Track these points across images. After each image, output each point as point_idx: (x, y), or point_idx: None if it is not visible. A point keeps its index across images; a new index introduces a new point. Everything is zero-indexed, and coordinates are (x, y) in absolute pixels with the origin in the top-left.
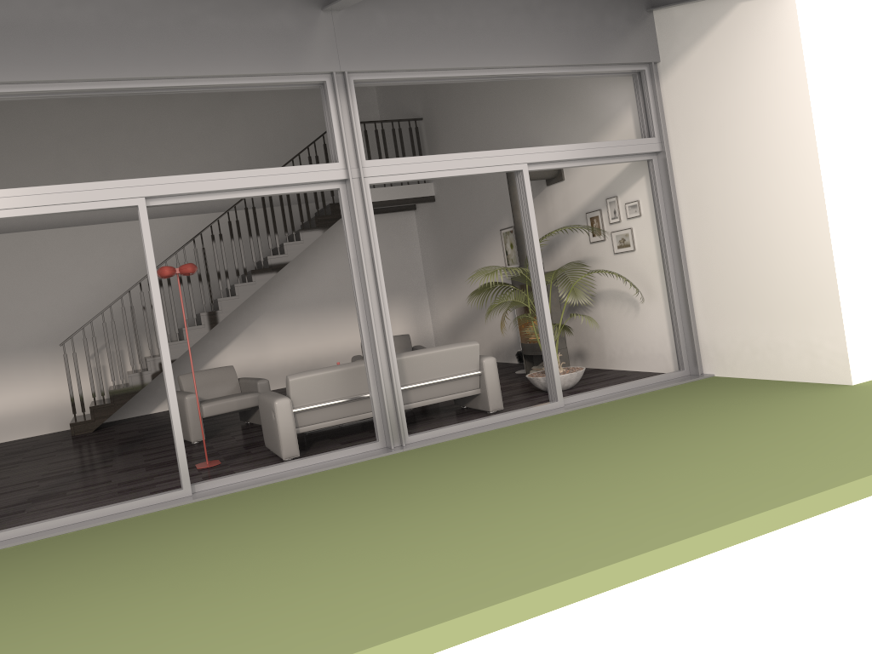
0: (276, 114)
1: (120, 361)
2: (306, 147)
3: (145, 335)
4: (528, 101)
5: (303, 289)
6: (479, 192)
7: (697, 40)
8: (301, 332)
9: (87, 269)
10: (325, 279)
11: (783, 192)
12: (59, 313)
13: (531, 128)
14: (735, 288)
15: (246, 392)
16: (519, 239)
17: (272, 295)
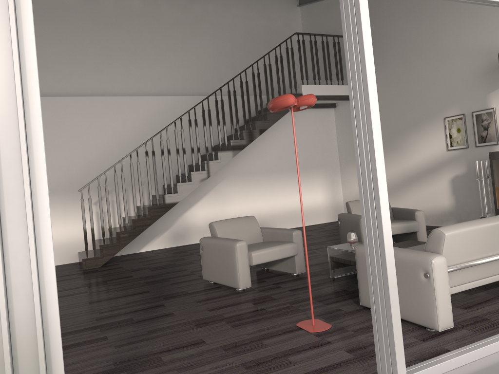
0: (233, 30)
1: (126, 207)
2: (274, 48)
3: (138, 188)
4: None
5: (255, 160)
6: (420, 88)
7: None
8: (252, 194)
9: (96, 131)
10: (271, 154)
11: None
12: (72, 166)
13: None
14: None
15: (272, 241)
16: None
17: (233, 163)
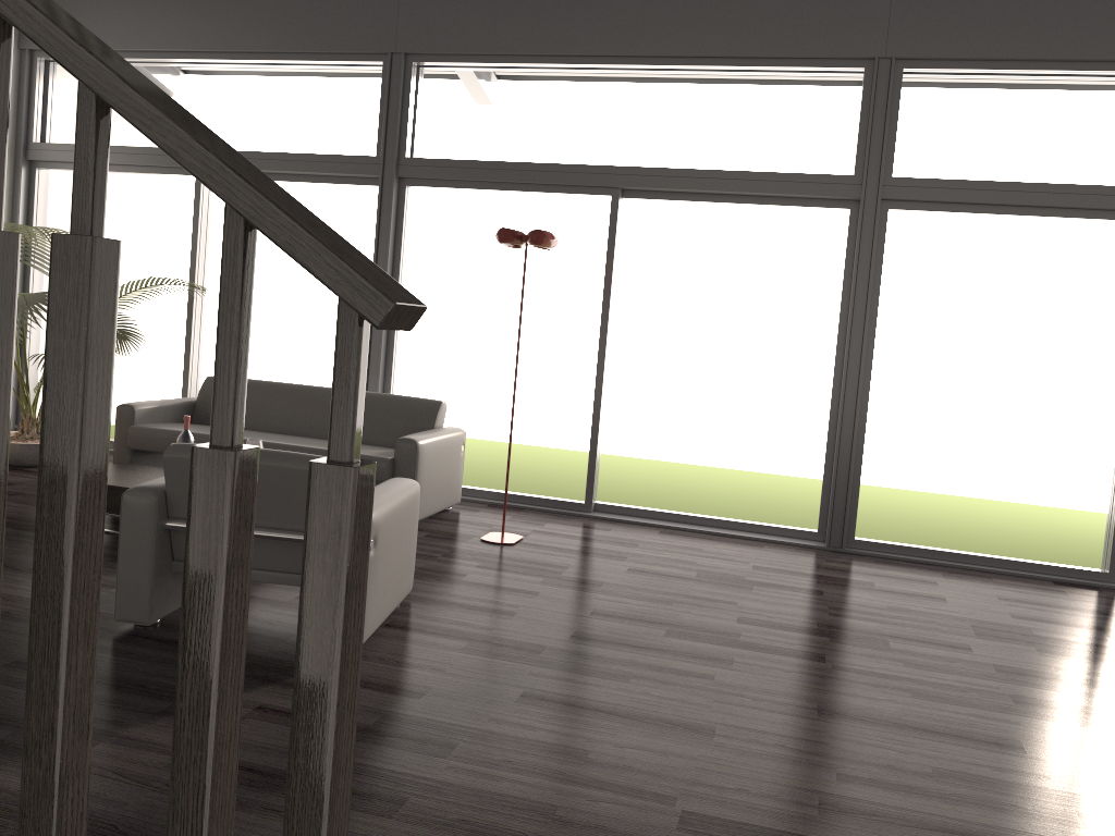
0: None
1: None
2: None
3: None
4: None
5: None
6: None
7: None
8: None
9: None
10: None
11: (136, 257)
12: None
13: None
14: None
15: None
16: None
17: None
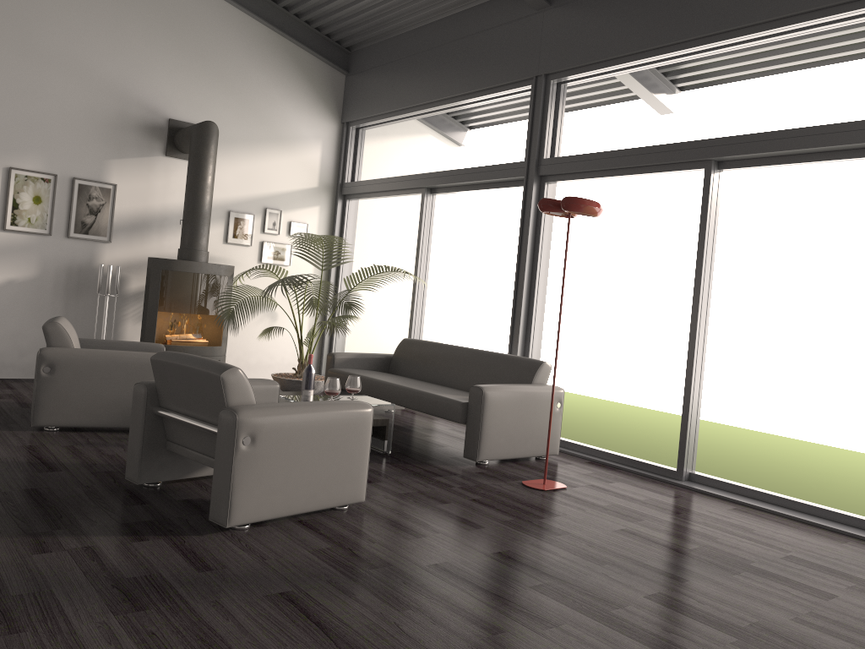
0: None
1: None
2: None
3: None
4: (160, 44)
5: None
6: None
7: (396, 135)
8: None
9: None
10: None
11: None
12: None
13: (155, 76)
14: (379, 315)
15: None
16: (206, 219)
17: None
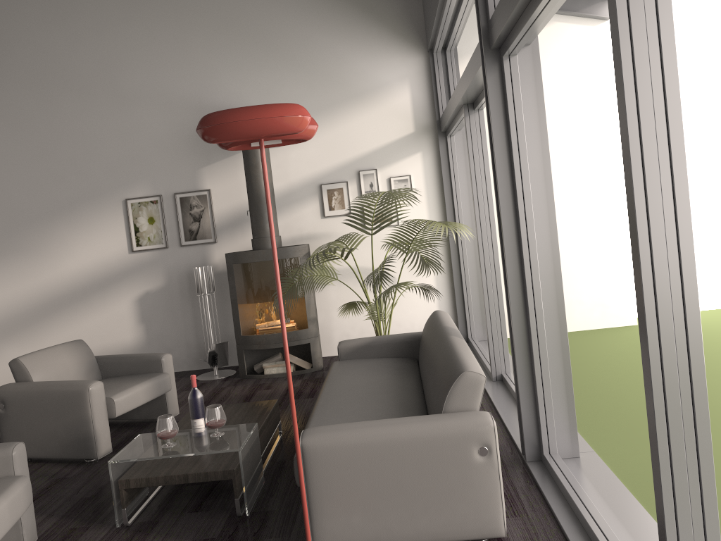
0: None
1: None
2: None
3: None
4: (220, 47)
5: None
6: (75, 146)
7: None
8: None
9: None
10: None
11: (586, 178)
12: None
13: (223, 79)
14: None
15: None
16: (264, 205)
17: None
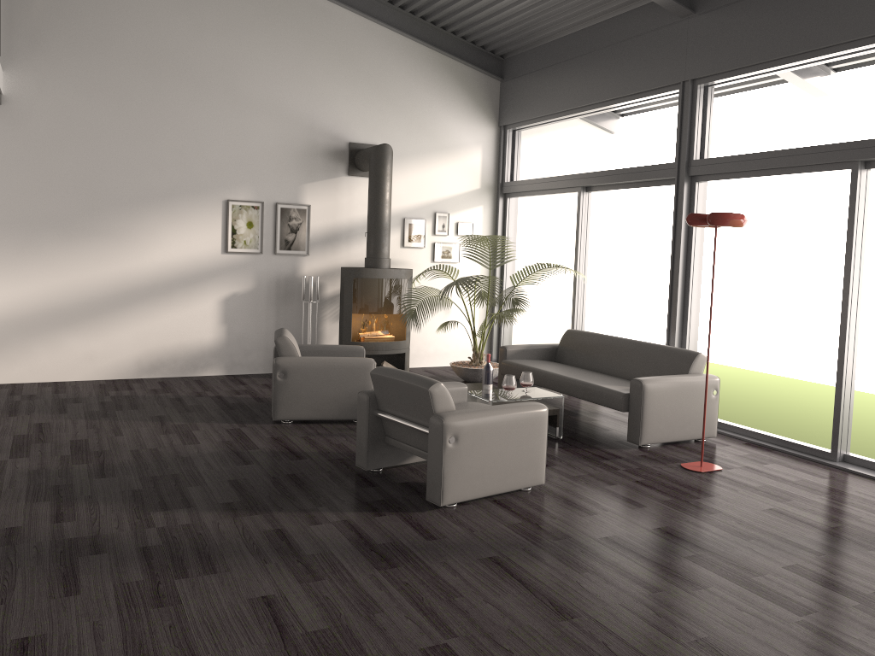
0: None
1: None
2: None
3: None
4: (338, 77)
5: None
6: (182, 137)
7: (550, 131)
8: None
9: None
10: None
11: None
12: None
13: (336, 106)
14: (542, 301)
15: None
16: (386, 230)
17: None
